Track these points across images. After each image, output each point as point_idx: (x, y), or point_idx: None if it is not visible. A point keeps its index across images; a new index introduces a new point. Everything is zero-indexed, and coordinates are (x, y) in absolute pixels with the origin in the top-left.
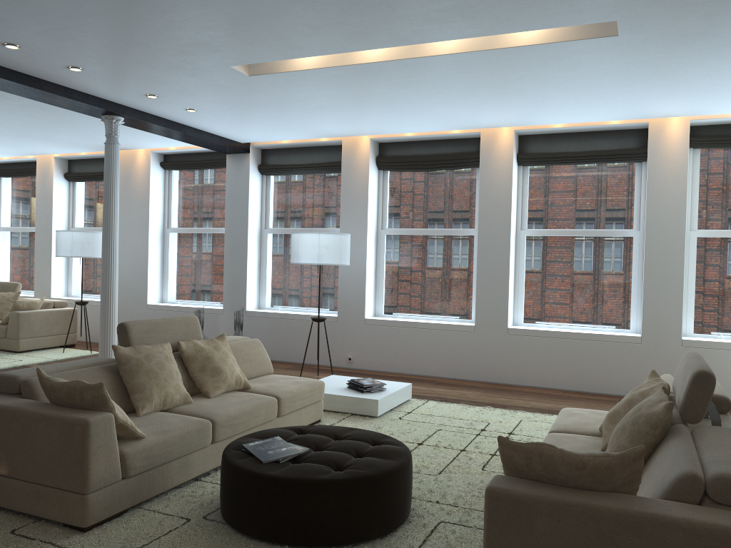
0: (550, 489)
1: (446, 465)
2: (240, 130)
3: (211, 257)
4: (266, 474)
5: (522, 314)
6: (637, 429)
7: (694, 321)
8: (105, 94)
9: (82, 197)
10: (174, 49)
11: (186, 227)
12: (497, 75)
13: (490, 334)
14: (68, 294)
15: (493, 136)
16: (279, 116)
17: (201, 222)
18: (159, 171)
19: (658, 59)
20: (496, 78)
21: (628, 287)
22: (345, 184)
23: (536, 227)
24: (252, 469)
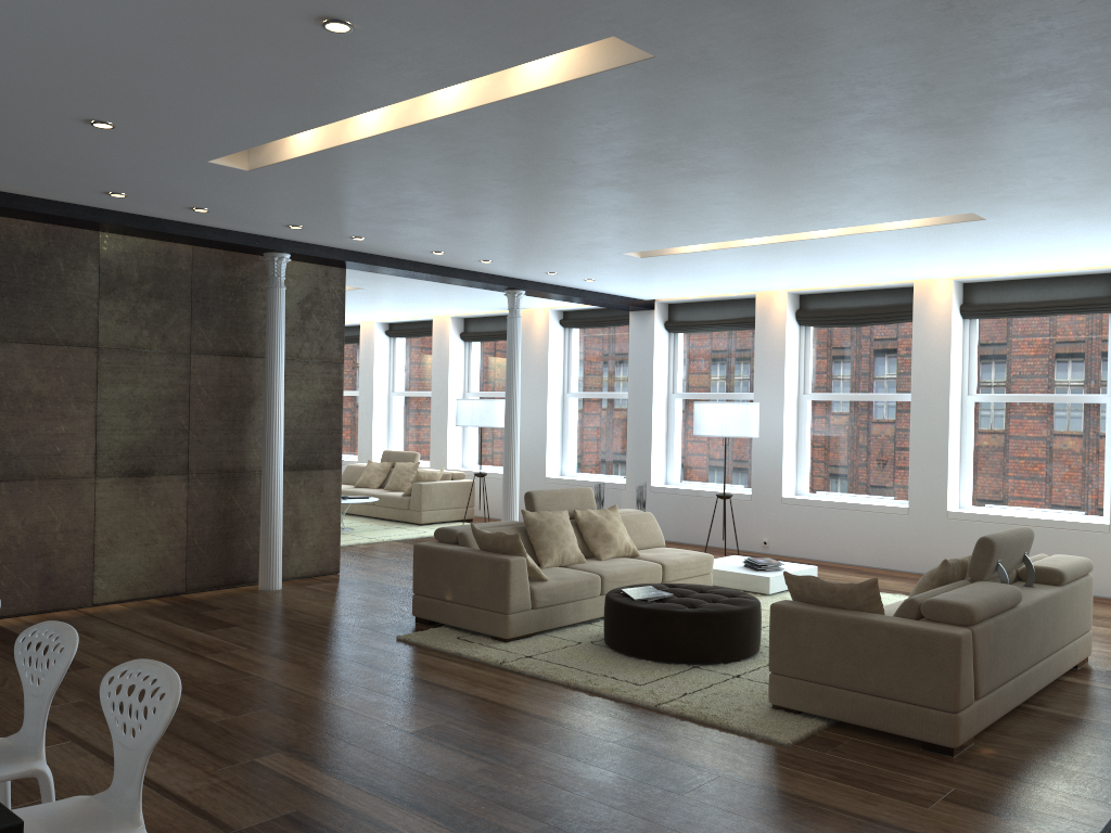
0: (813, 606)
1: None
2: (641, 291)
3: (614, 426)
4: (635, 605)
5: (969, 495)
6: (922, 582)
7: None
8: (509, 274)
9: (478, 358)
10: (571, 247)
11: (587, 391)
12: (889, 246)
13: (926, 517)
14: (463, 465)
15: (928, 287)
16: (679, 280)
17: (603, 385)
18: (558, 330)
19: (1052, 229)
20: (890, 248)
21: (1100, 464)
22: (759, 344)
23: (986, 391)
24: (625, 602)
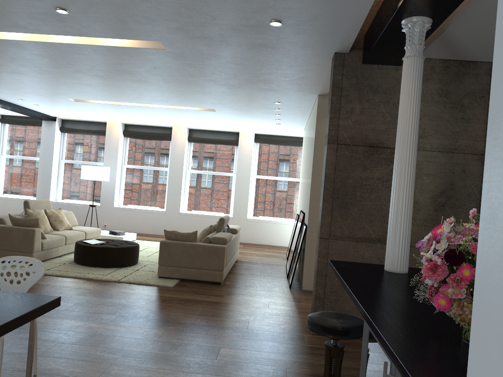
0: (175, 241)
1: (150, 255)
2: (55, 113)
3: (28, 172)
4: (94, 246)
5: (186, 206)
6: (203, 232)
7: (253, 211)
8: None
9: None
10: (47, 92)
11: (13, 155)
12: (177, 113)
13: (172, 215)
14: None
15: (178, 128)
16: (80, 111)
17: (23, 153)
18: None
19: (232, 117)
20: (177, 114)
21: (230, 197)
22: (107, 142)
23: (194, 169)
24: (89, 245)
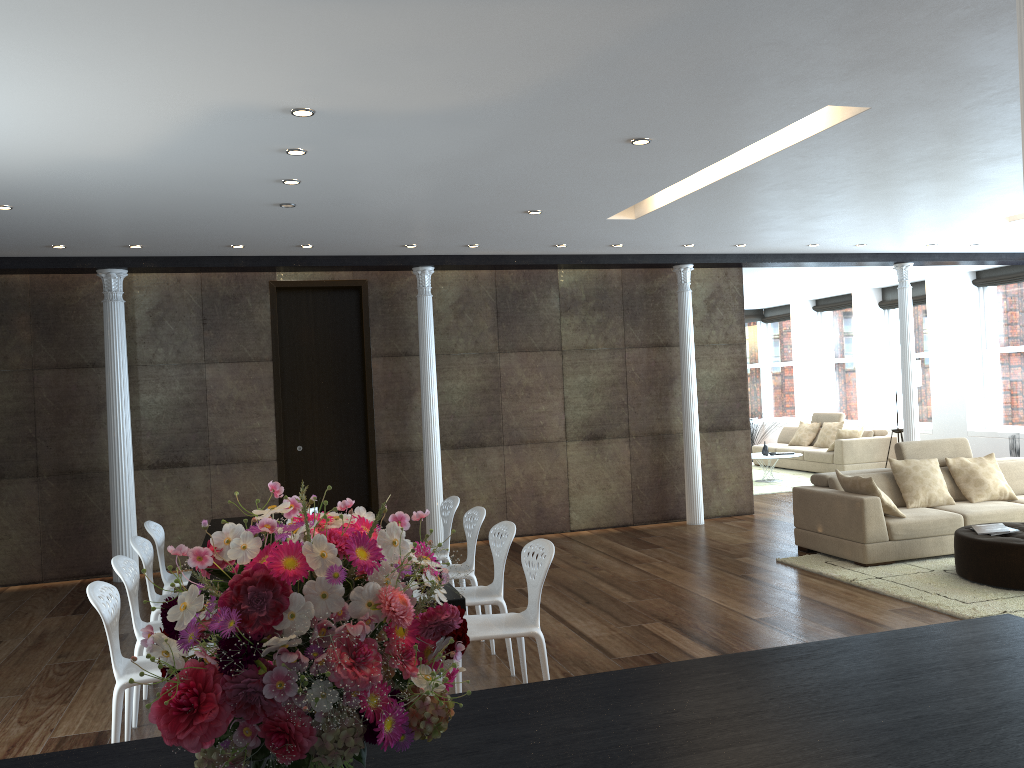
0: None
1: None
2: None
3: None
4: (975, 538)
5: None
6: None
7: None
8: (891, 250)
9: (897, 323)
10: (930, 224)
11: (1006, 346)
12: None
13: None
14: (890, 422)
15: None
16: None
17: (1022, 339)
18: (971, 290)
19: None
20: None
21: None
22: None
23: None
24: (967, 536)
